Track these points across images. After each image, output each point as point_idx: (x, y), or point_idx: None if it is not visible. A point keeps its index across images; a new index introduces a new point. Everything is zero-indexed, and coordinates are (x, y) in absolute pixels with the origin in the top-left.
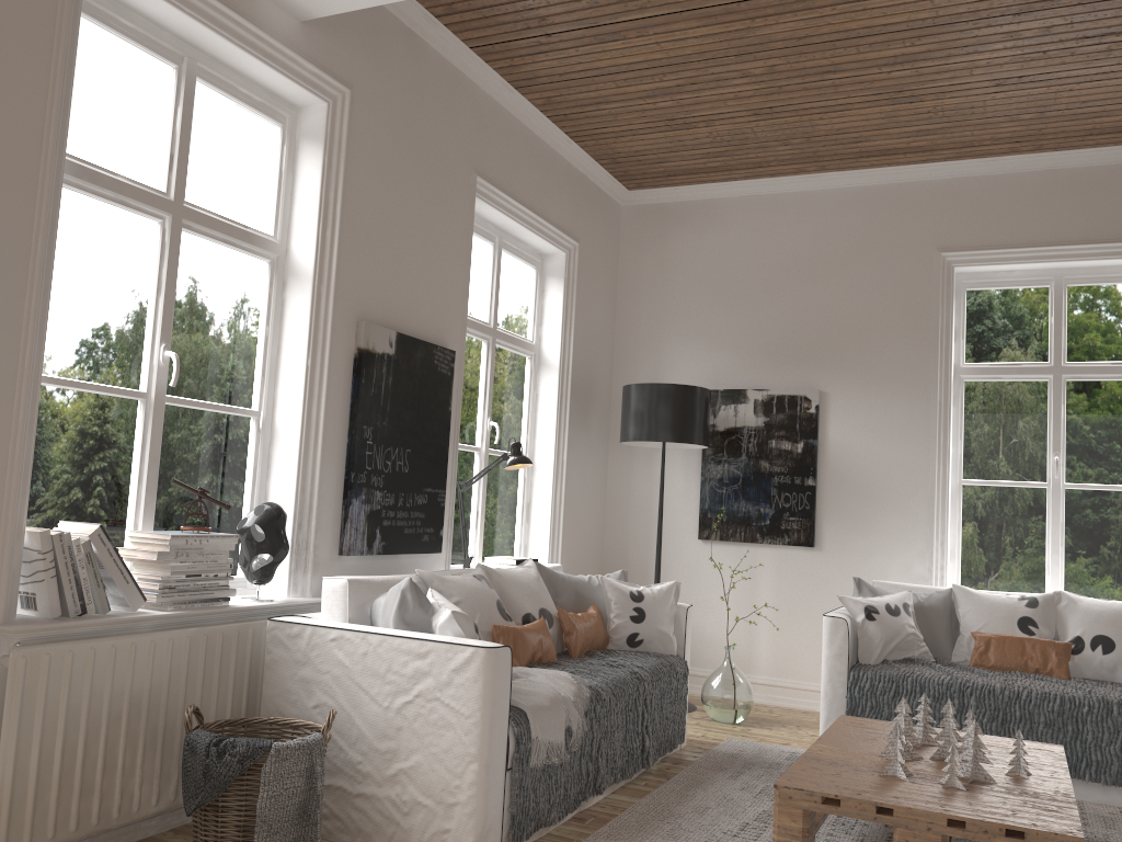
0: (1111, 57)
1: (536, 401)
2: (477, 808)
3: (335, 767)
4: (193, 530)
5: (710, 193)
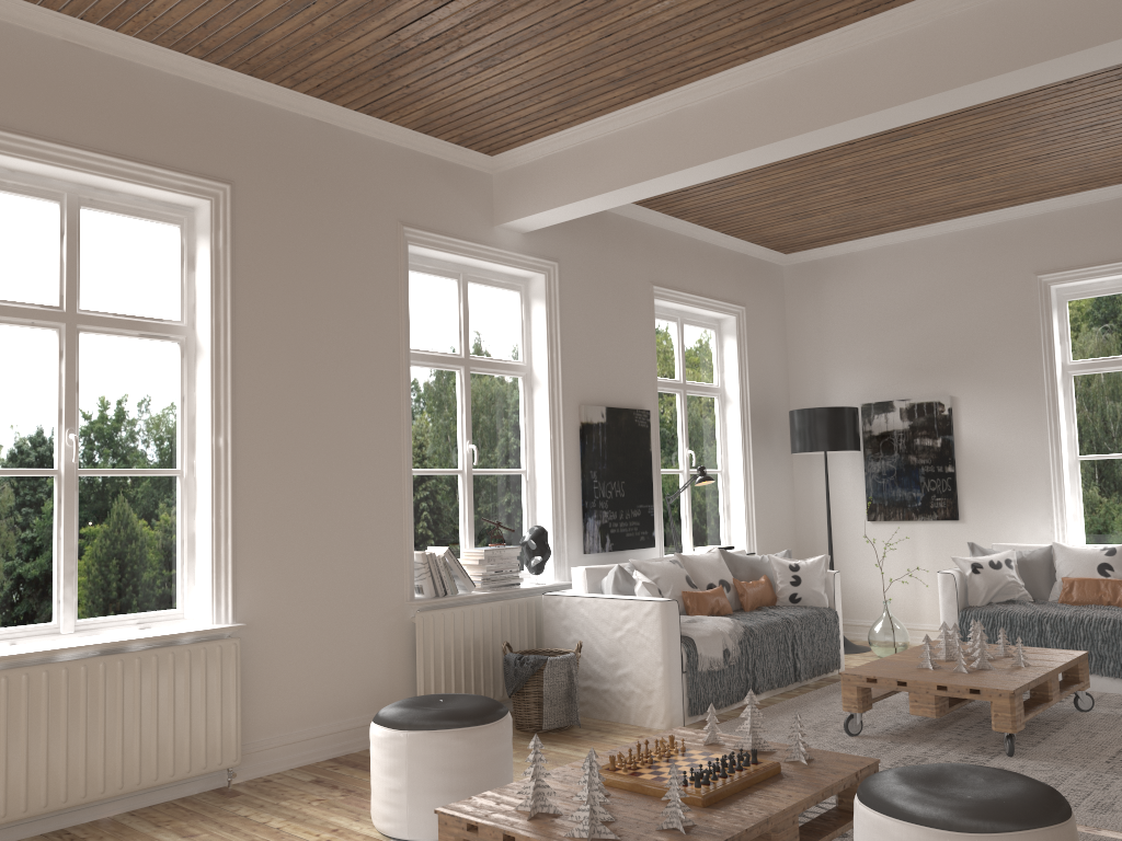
0: (1111, 134)
1: (725, 429)
2: (665, 692)
3: (587, 676)
4: (495, 545)
5: (849, 248)
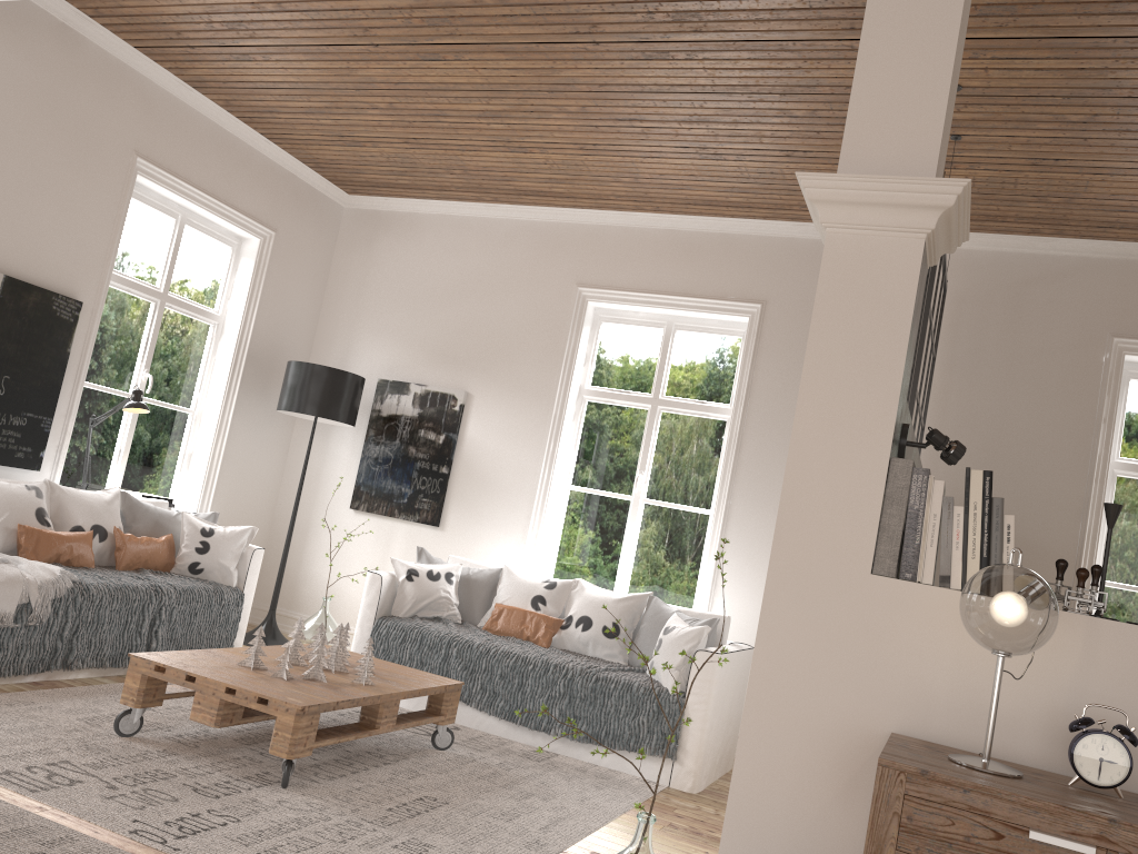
0: (652, 139)
1: (214, 365)
2: None
3: None
4: None
5: (414, 207)
